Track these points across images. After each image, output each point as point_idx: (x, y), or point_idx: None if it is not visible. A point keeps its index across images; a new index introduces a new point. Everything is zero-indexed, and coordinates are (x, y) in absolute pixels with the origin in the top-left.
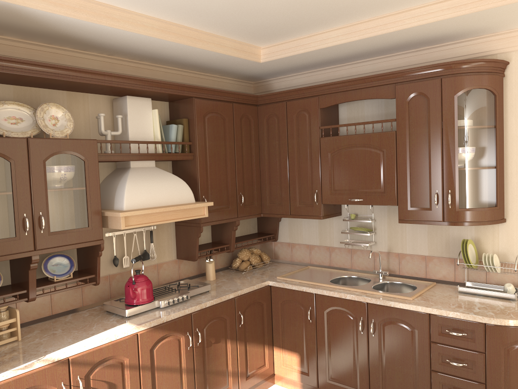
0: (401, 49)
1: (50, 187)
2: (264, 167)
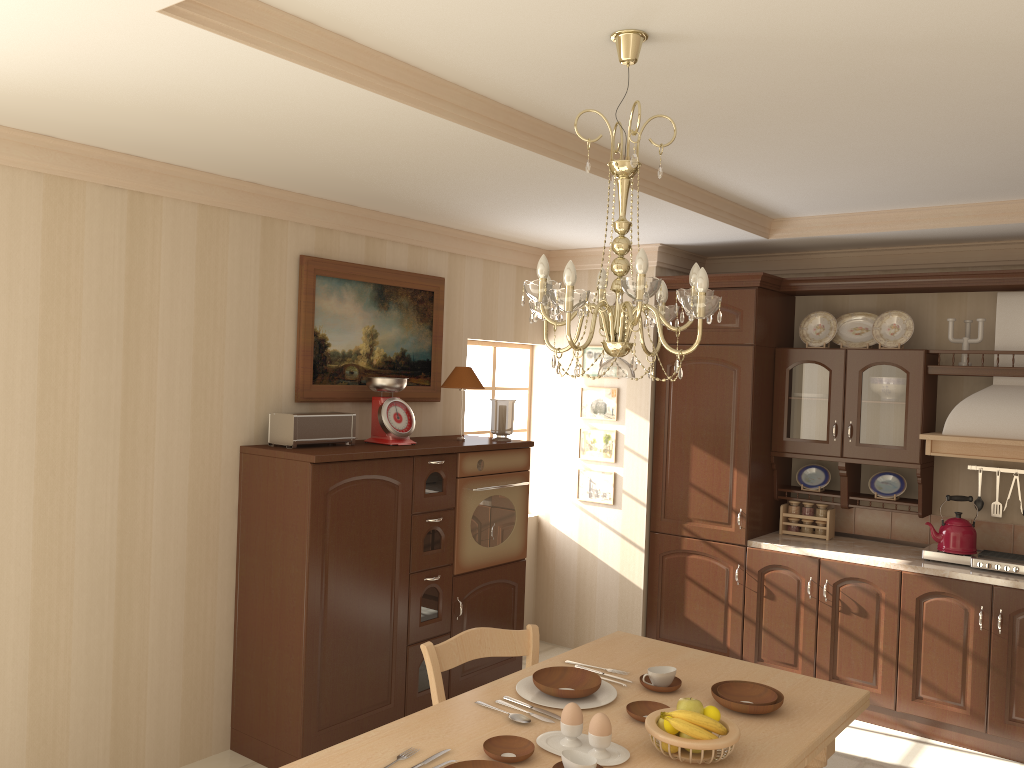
0: None
1: (865, 398)
2: None
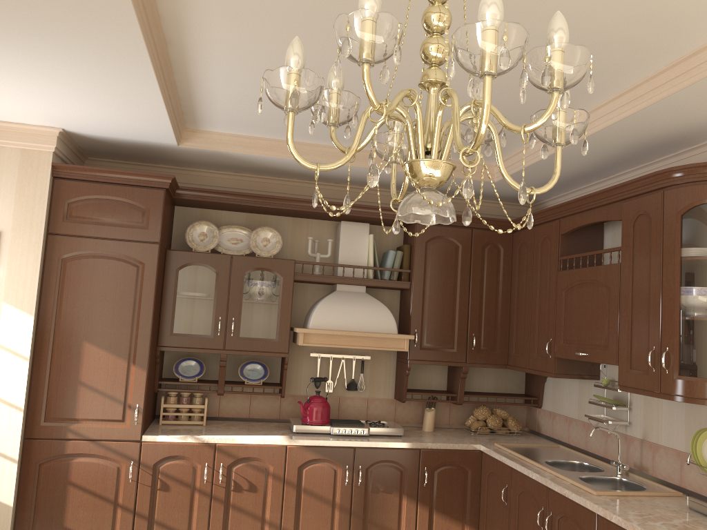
0: (652, 154)
1: (246, 298)
2: (513, 307)
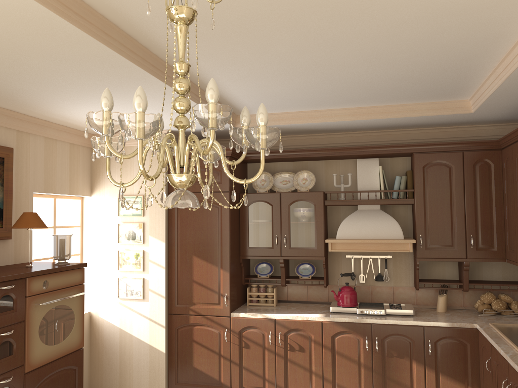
0: None
1: (292, 221)
2: (505, 211)
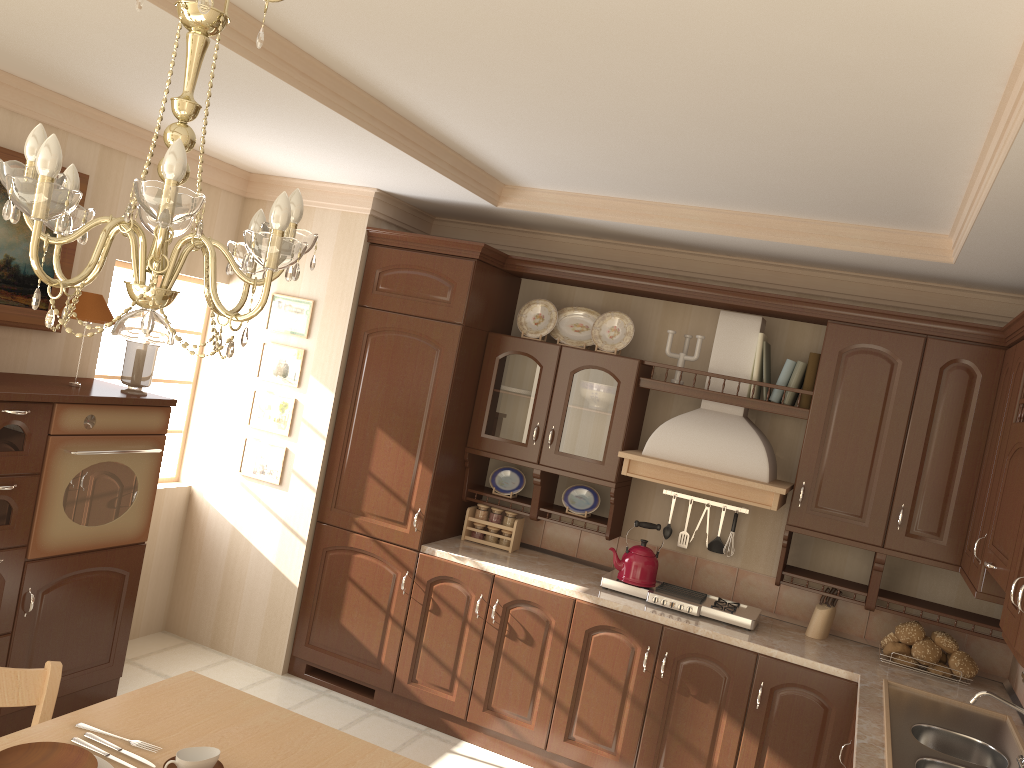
0: None
1: (572, 403)
2: (981, 473)
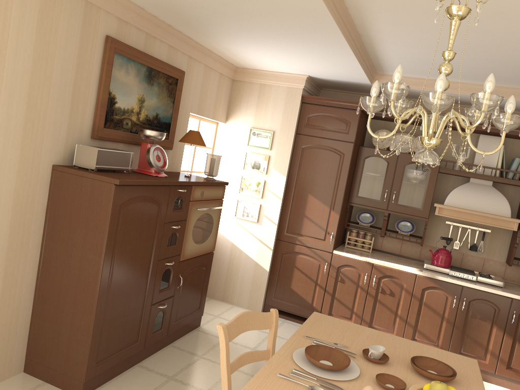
0: None
1: (404, 180)
2: None
